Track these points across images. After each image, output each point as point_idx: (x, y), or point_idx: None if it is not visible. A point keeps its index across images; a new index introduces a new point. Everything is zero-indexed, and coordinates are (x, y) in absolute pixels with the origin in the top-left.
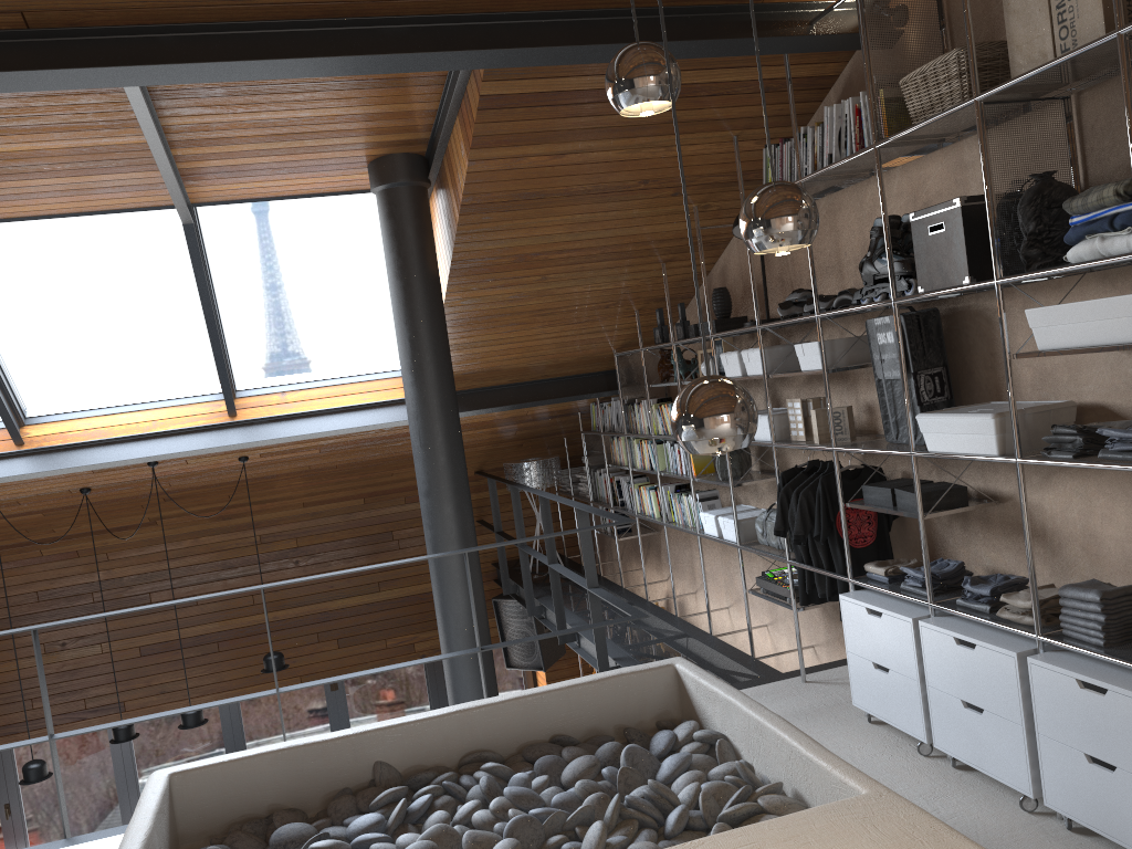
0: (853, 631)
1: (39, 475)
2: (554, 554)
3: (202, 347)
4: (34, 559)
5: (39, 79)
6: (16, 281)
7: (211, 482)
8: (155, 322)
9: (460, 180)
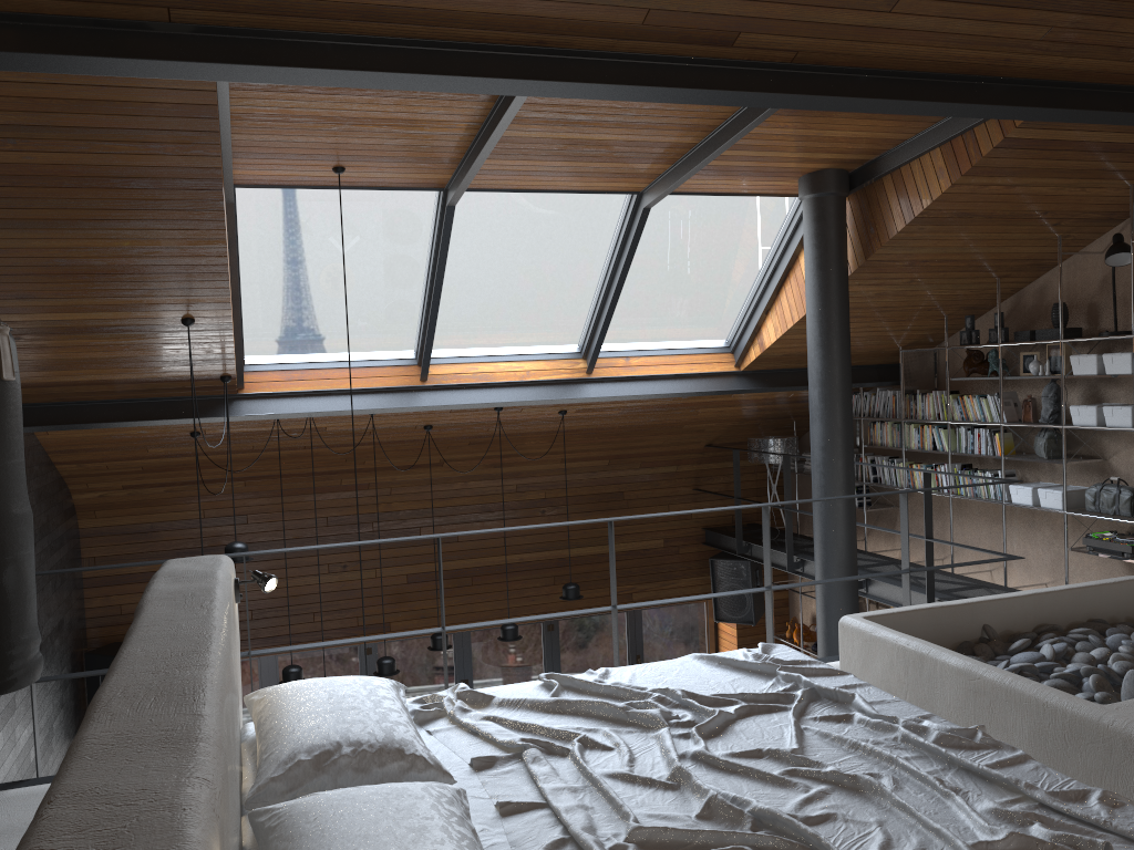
0: None
1: (437, 408)
2: None
3: (582, 312)
4: (333, 488)
5: (797, 101)
6: (480, 241)
7: (518, 431)
8: (560, 286)
9: (922, 198)
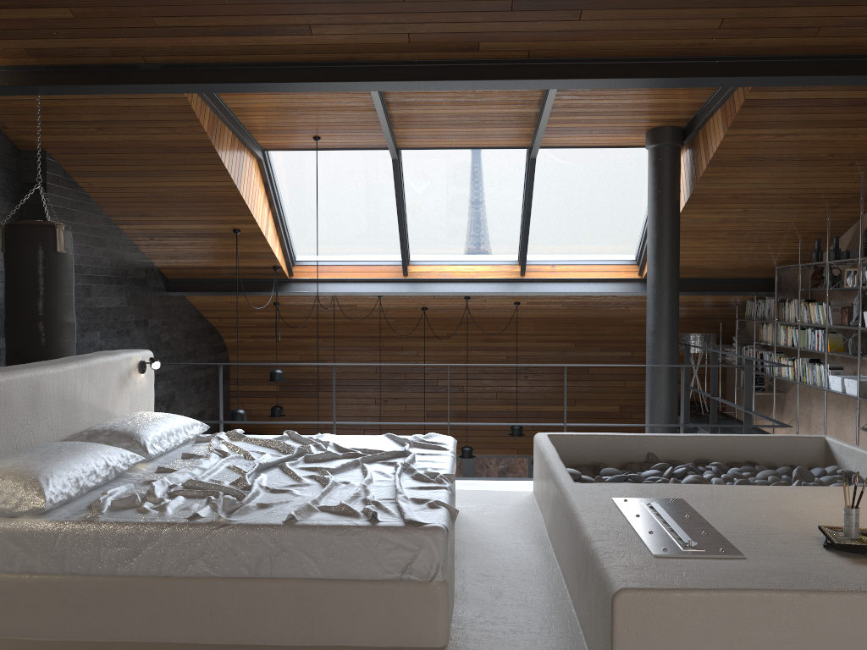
0: None
1: (413, 294)
2: (715, 390)
3: (514, 231)
4: (378, 347)
5: (530, 83)
6: (429, 182)
7: (492, 316)
8: (493, 213)
9: (712, 146)
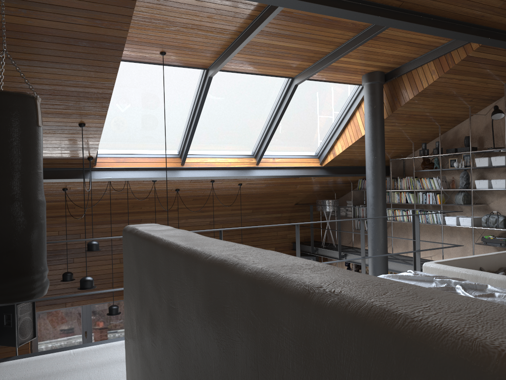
0: None
1: (189, 178)
2: None
3: (257, 135)
4: (124, 221)
5: (402, 24)
6: (217, 97)
7: (217, 193)
8: (249, 122)
9: (423, 83)
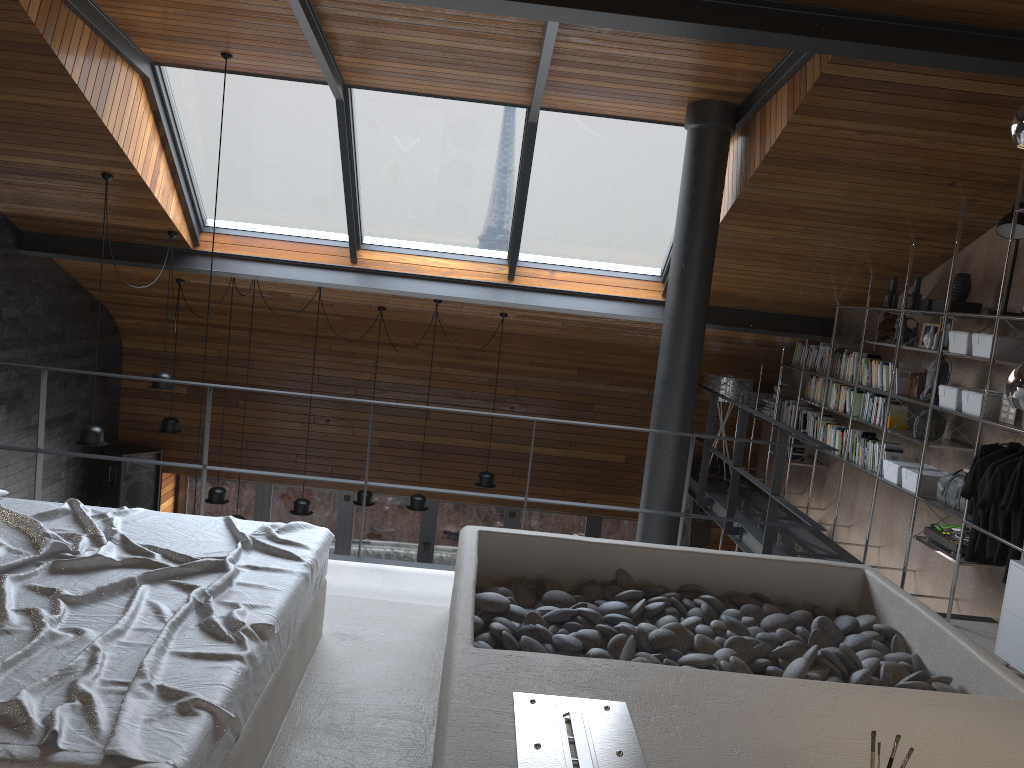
0: (1015, 593)
1: (361, 289)
2: (740, 459)
3: (504, 220)
4: (324, 351)
5: (510, 7)
6: (390, 139)
7: (471, 327)
8: (477, 192)
9: (771, 136)
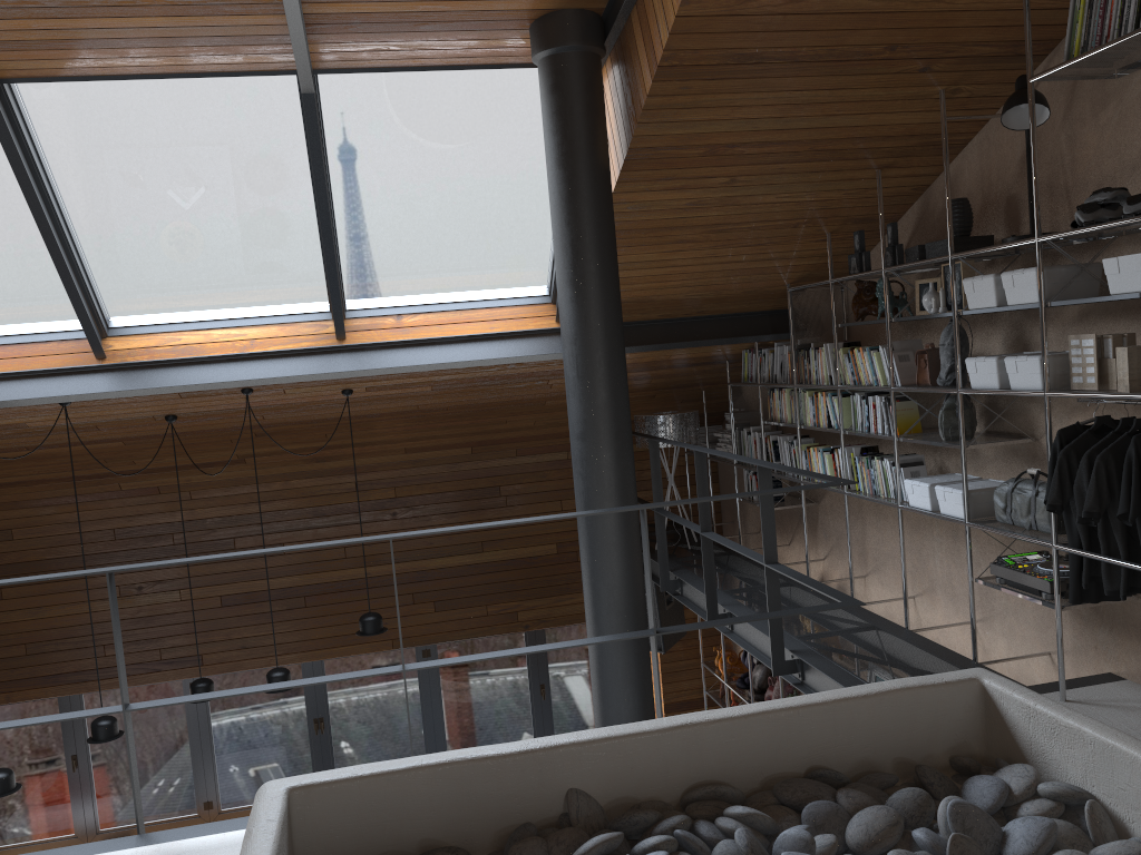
0: None
1: (121, 395)
2: (708, 521)
3: (311, 255)
4: (112, 493)
5: None
6: (103, 159)
7: (309, 418)
8: (259, 221)
9: (661, 32)
